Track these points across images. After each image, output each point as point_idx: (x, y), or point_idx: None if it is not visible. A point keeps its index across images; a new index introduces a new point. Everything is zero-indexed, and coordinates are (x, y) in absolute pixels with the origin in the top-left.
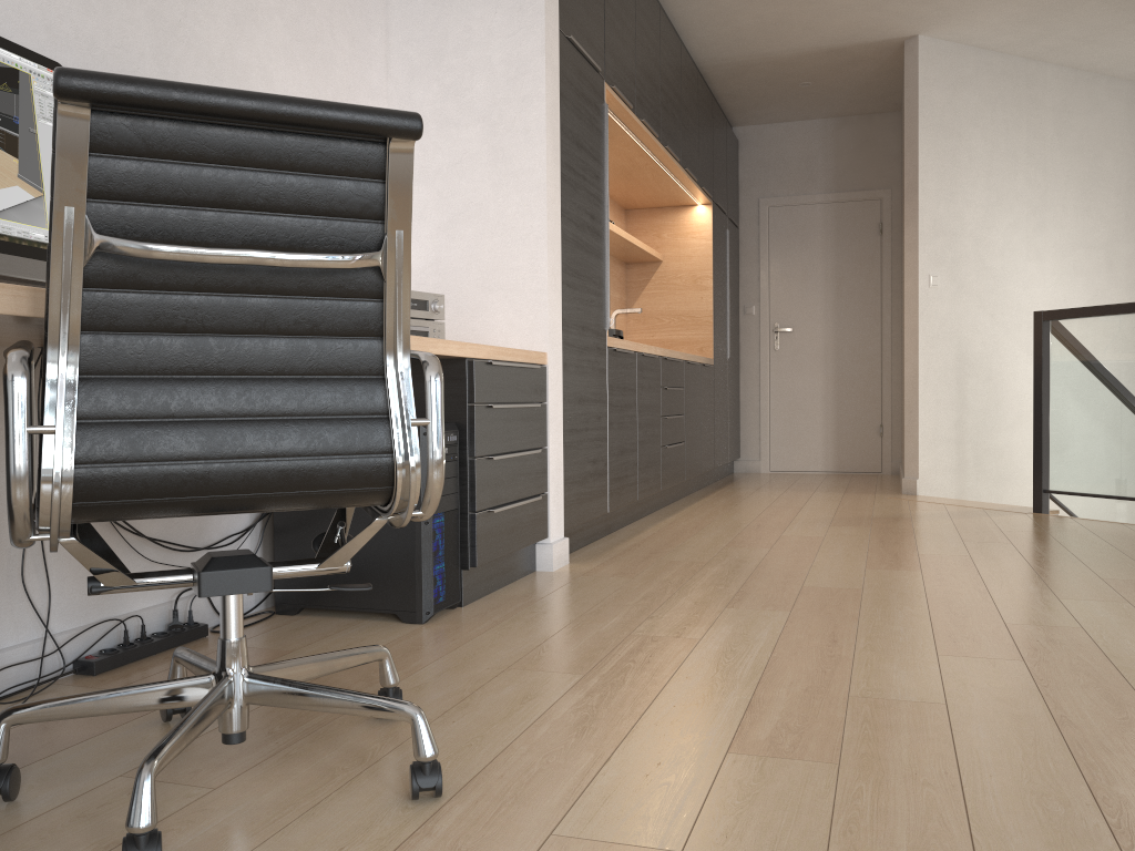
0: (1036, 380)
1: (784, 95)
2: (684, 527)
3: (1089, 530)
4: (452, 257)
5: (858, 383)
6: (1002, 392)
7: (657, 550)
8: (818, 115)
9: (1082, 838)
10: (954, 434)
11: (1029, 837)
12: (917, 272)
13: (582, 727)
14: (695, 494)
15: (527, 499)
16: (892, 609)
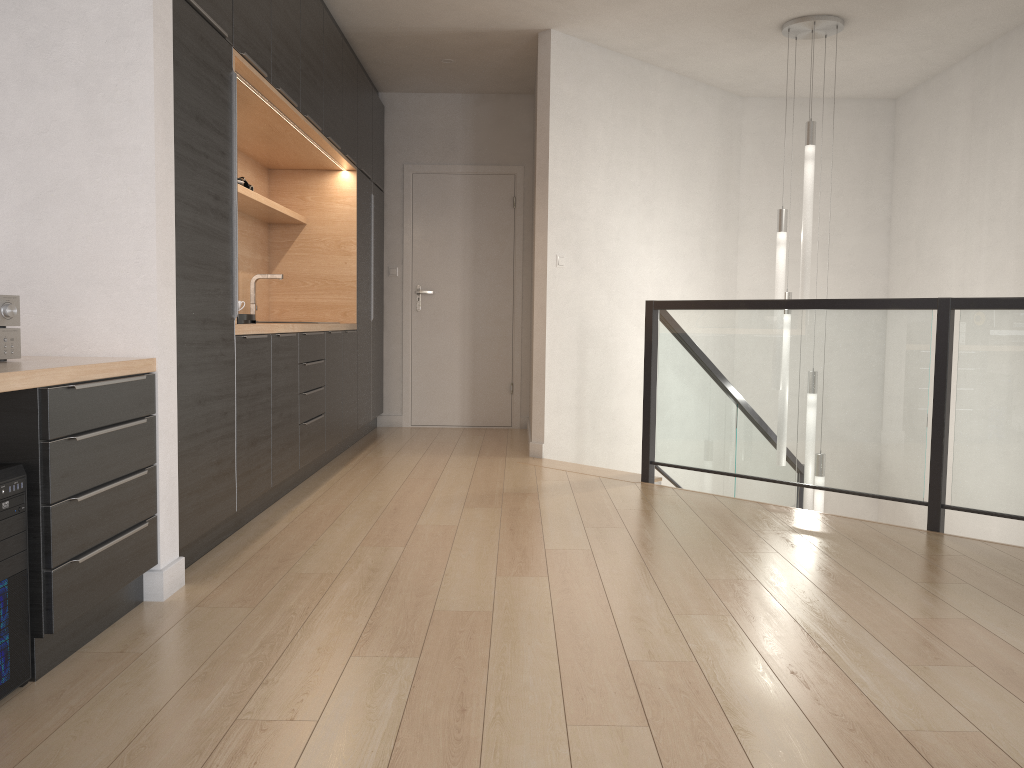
0: (647, 363)
1: (428, 69)
2: (320, 515)
3: (688, 505)
4: (39, 242)
5: (492, 345)
6: (616, 362)
7: (288, 555)
8: (460, 90)
9: None
10: (575, 401)
11: None
12: (546, 252)
13: None
14: (336, 461)
15: (128, 530)
16: (522, 645)
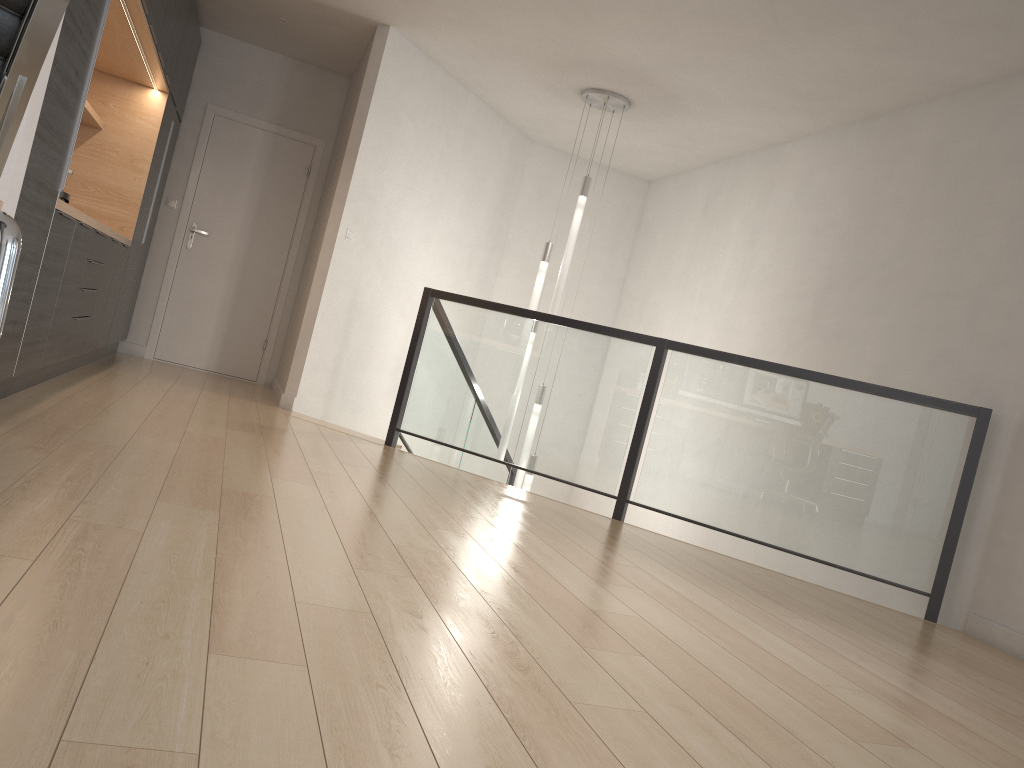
0: (413, 341)
1: (259, 21)
2: (86, 405)
3: (427, 467)
4: None
5: (256, 299)
6: (376, 340)
7: (66, 425)
8: (281, 51)
9: (494, 730)
10: (333, 366)
11: (461, 730)
12: (339, 223)
13: (53, 621)
14: (85, 368)
15: None
16: (305, 521)
